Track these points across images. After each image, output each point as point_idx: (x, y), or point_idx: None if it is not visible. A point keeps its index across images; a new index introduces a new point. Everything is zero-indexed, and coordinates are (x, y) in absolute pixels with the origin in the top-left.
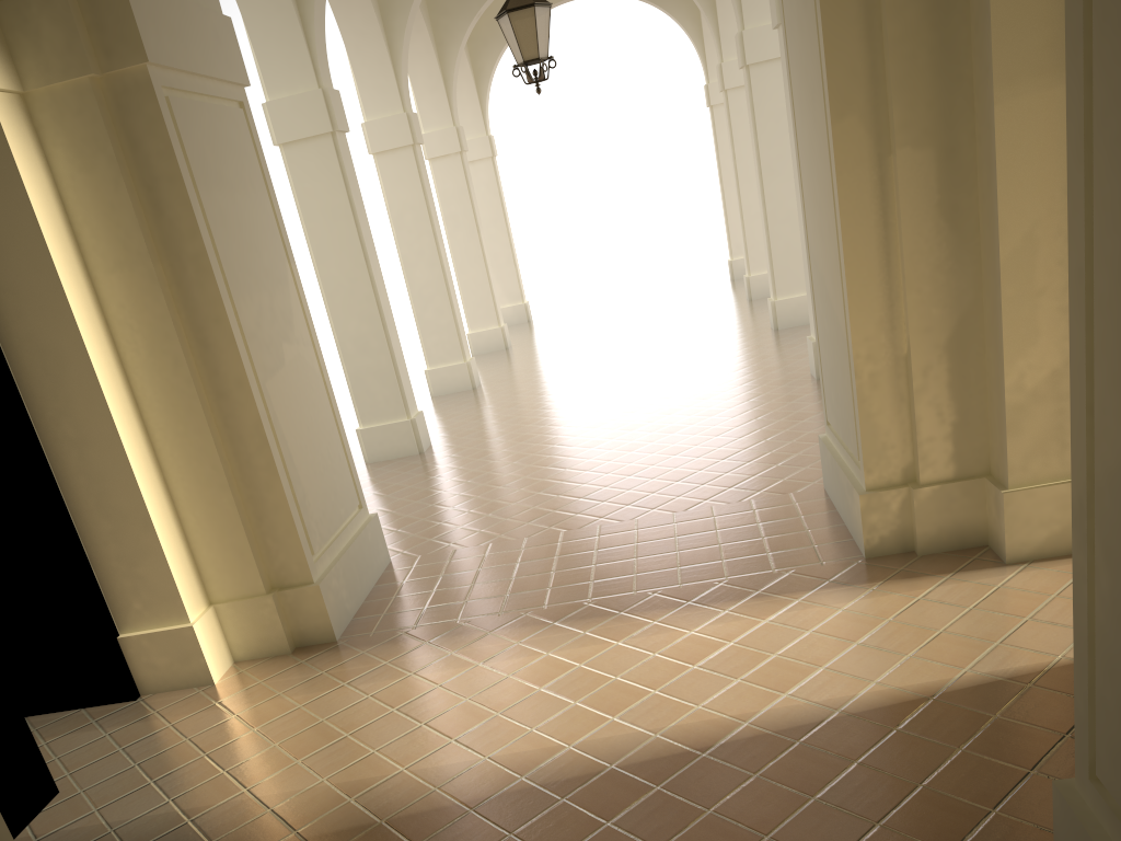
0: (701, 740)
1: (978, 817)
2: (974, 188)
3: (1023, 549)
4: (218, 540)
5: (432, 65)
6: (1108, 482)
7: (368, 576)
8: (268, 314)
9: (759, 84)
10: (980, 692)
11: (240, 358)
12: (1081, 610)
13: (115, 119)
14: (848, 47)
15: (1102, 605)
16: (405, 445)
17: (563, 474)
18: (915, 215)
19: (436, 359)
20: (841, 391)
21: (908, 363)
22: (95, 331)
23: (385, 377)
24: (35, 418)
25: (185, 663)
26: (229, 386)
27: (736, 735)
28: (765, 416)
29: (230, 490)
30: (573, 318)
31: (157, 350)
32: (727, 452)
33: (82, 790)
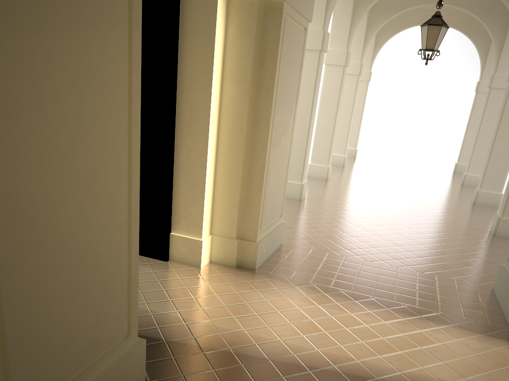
0: None
1: None
2: None
3: None
4: (225, 209)
5: (362, 33)
6: None
7: (273, 247)
8: (282, 122)
9: None
10: None
11: (267, 137)
12: None
13: (260, 20)
14: None
15: None
16: (295, 194)
17: (365, 234)
18: None
19: (315, 161)
20: None
21: None
22: (215, 105)
23: (298, 162)
24: (177, 132)
25: (192, 254)
26: (258, 147)
27: None
28: (465, 242)
29: (240, 190)
30: (375, 163)
31: (235, 122)
32: (445, 253)
33: (141, 291)
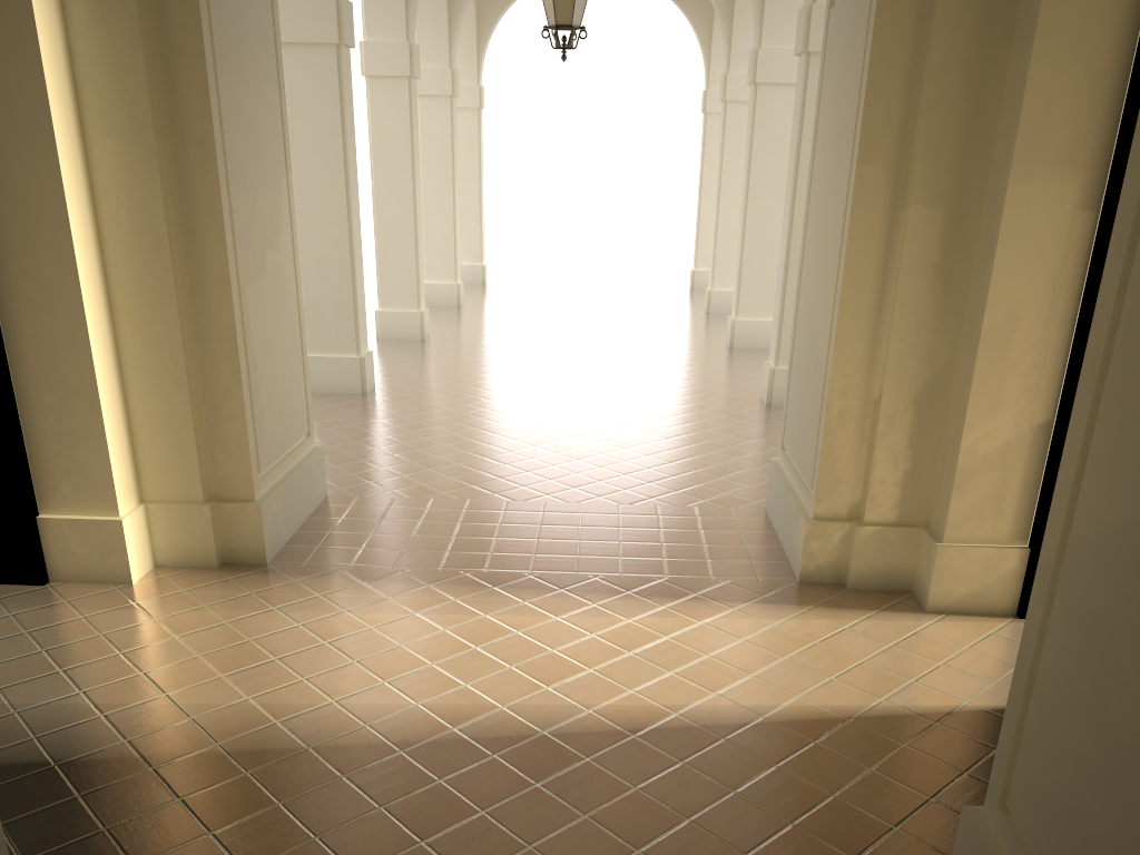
0: (631, 722)
1: (880, 831)
2: (971, 258)
3: (943, 600)
4: (164, 438)
5: None
6: (1081, 547)
7: (305, 506)
8: (259, 218)
9: (763, 105)
10: (892, 722)
11: (226, 257)
12: (1025, 657)
13: None
14: (888, 97)
15: (1049, 654)
16: (349, 382)
17: (510, 445)
18: (914, 270)
19: (389, 302)
20: (806, 420)
21: (876, 406)
22: (79, 193)
23: (343, 308)
24: None
25: (105, 557)
26: (208, 282)
27: (665, 723)
28: (714, 429)
29: (188, 389)
30: (529, 291)
31: (140, 229)
32: (675, 456)
33: None
